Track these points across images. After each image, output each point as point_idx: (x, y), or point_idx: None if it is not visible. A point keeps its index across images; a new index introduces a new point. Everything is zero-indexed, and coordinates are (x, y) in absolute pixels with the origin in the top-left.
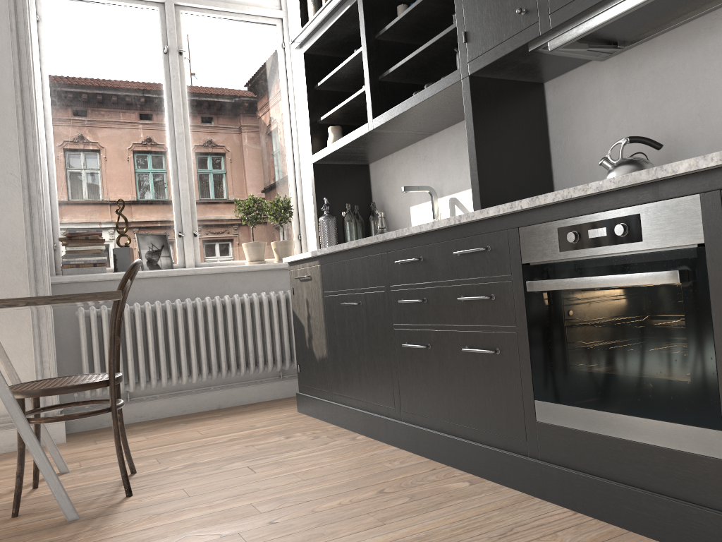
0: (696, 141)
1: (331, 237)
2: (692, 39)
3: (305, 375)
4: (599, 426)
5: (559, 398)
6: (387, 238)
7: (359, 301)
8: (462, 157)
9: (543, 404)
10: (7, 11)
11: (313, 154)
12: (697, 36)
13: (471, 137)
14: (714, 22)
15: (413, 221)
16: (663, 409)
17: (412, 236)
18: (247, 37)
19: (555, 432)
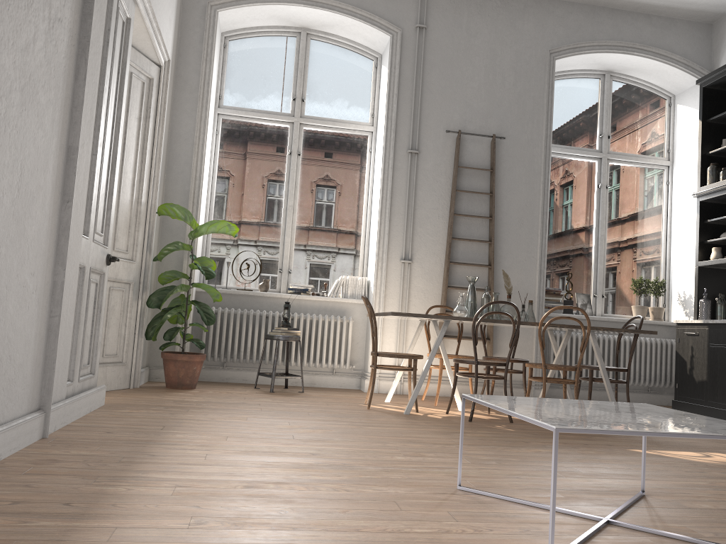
0: None
1: (707, 312)
2: None
3: (682, 390)
4: None
5: None
6: None
7: None
8: None
9: None
10: (540, 173)
11: (698, 261)
12: None
13: None
14: None
15: None
16: None
17: None
18: (645, 177)
19: None
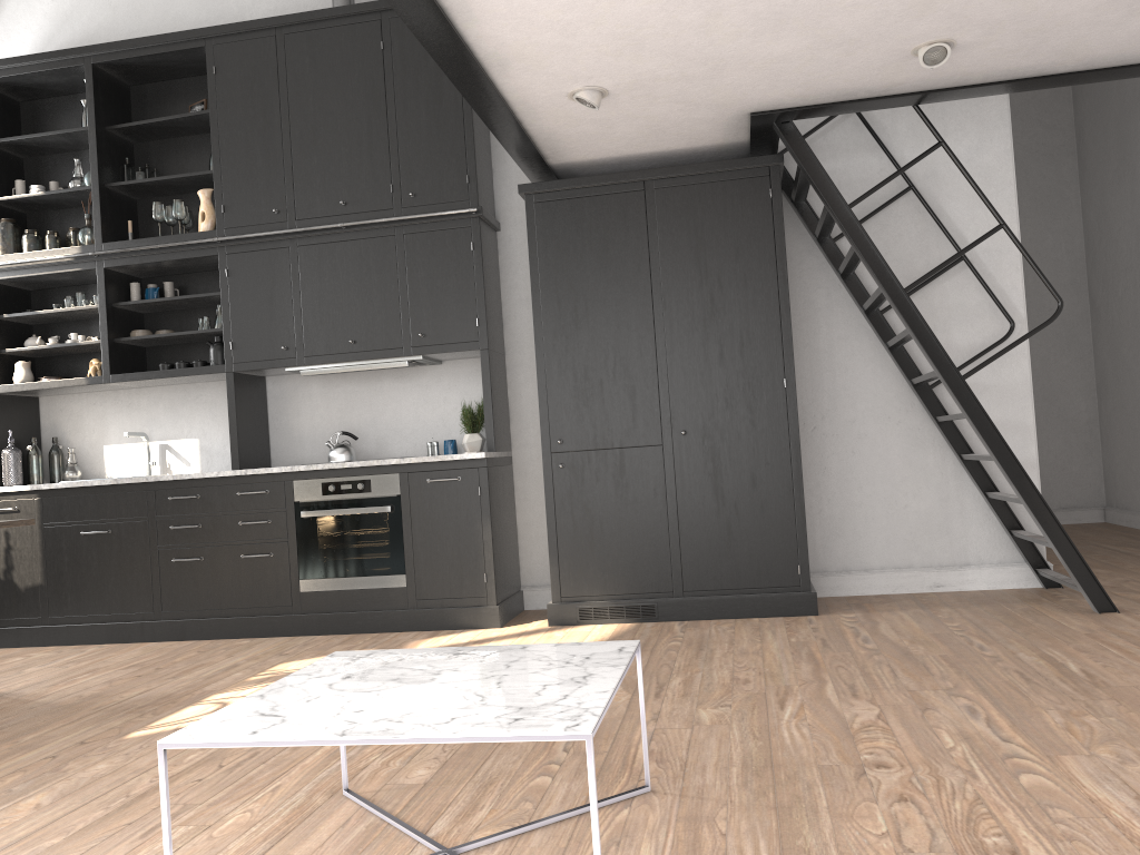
0: (369, 435)
1: (19, 470)
2: (368, 380)
3: None
4: (343, 585)
5: (318, 575)
6: (161, 480)
7: (109, 529)
8: (178, 412)
9: (306, 581)
10: None
11: None
12: (371, 379)
13: (233, 413)
14: (380, 375)
15: (108, 458)
16: (379, 570)
17: (188, 479)
18: None
19: (314, 595)
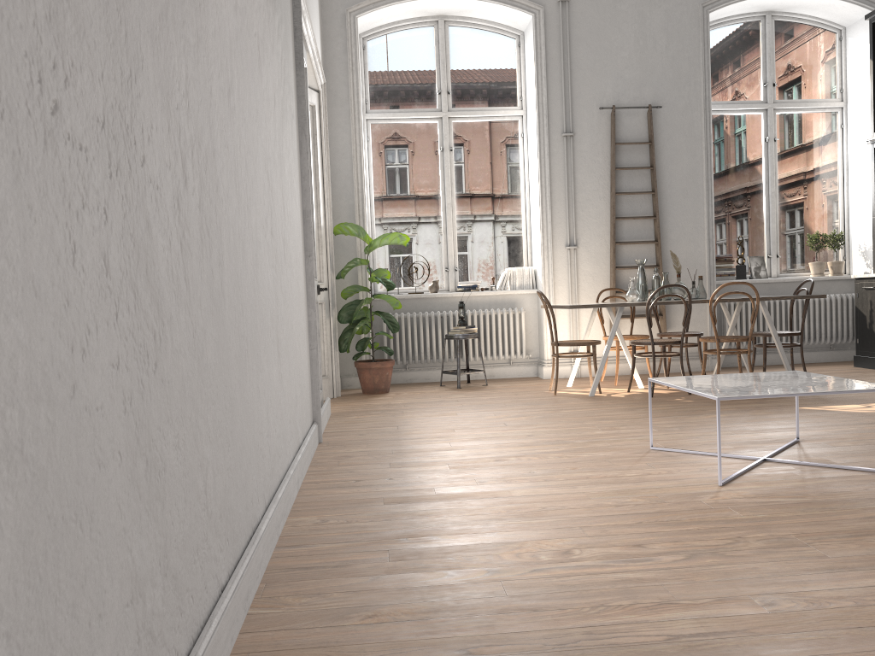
0: None
1: None
2: None
3: (863, 345)
4: None
5: None
6: None
7: None
8: None
9: None
10: (701, 138)
11: None
12: None
13: None
14: None
15: None
16: None
17: None
18: (817, 123)
19: None
